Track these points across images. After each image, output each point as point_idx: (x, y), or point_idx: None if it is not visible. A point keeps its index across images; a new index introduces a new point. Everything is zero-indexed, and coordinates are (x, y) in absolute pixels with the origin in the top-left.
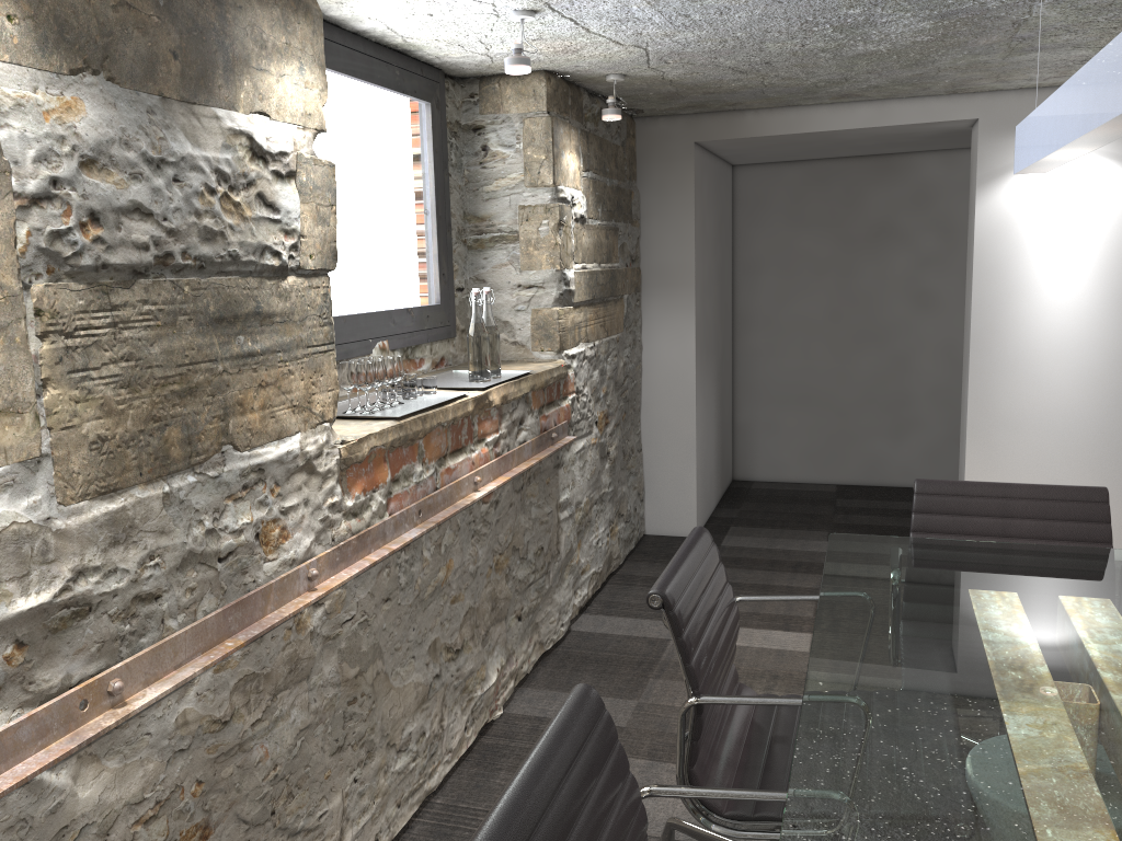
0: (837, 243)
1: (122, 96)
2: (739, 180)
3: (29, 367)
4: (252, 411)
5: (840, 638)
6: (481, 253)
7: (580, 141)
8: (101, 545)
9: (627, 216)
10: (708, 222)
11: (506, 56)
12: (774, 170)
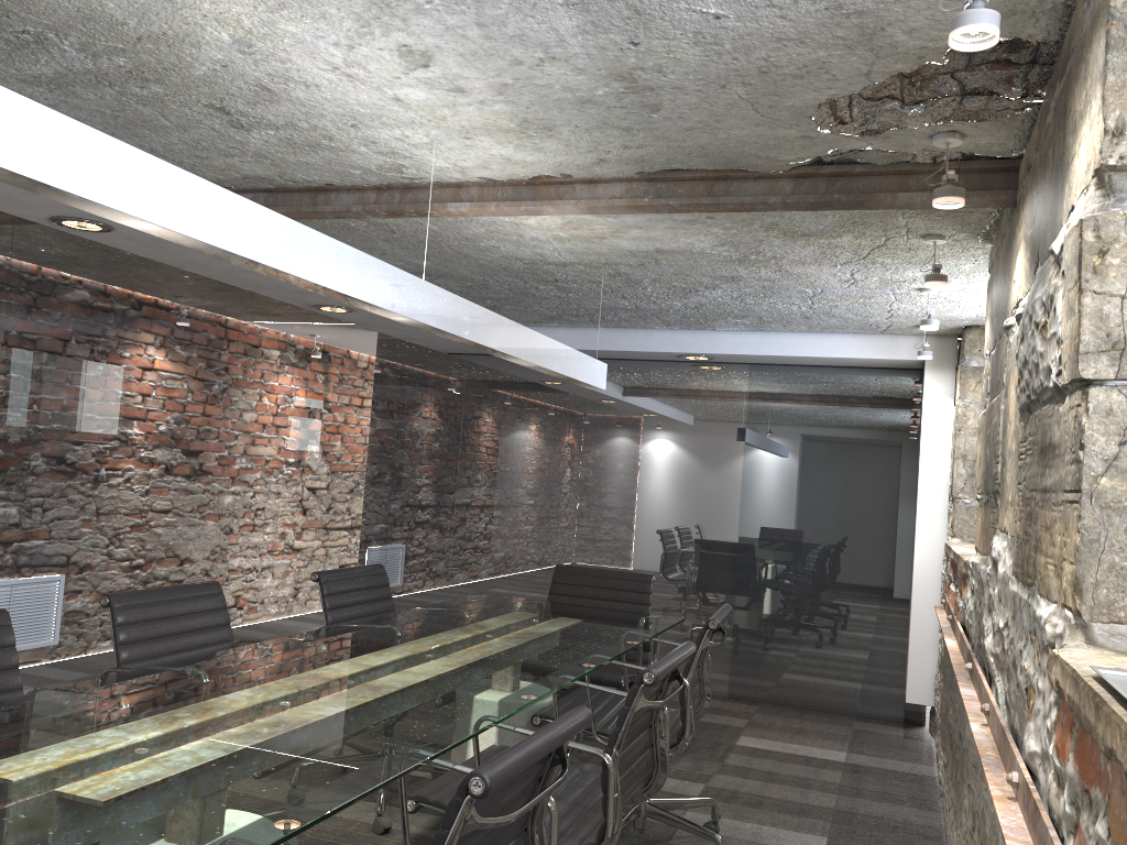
0: None
1: (1039, 273)
2: None
3: (1014, 477)
4: (1042, 553)
5: (375, 766)
6: None
7: None
8: (1011, 613)
9: None
10: None
11: None
12: None
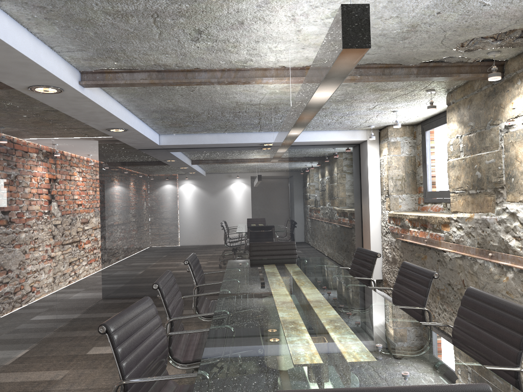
0: None
1: None
2: None
3: None
4: None
5: (412, 326)
6: None
7: None
8: None
9: None
10: None
11: None
12: None
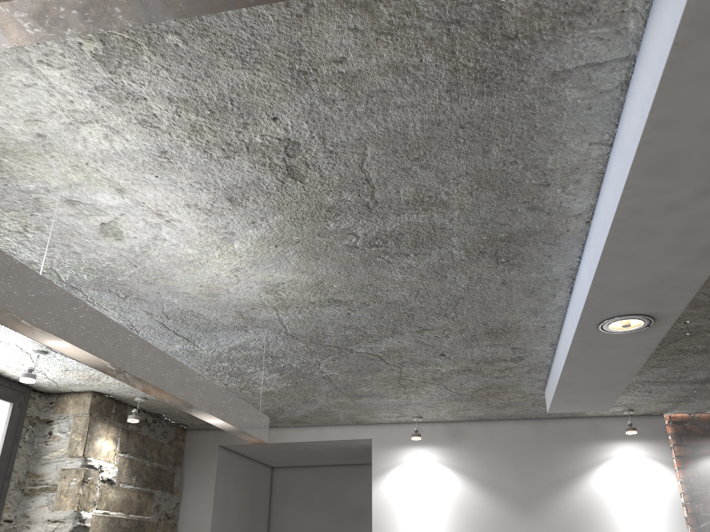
0: (331, 519)
1: None
2: (275, 476)
3: None
4: None
5: None
6: (31, 497)
7: (120, 434)
8: None
9: (167, 487)
10: (234, 498)
11: (61, 379)
12: (296, 471)
